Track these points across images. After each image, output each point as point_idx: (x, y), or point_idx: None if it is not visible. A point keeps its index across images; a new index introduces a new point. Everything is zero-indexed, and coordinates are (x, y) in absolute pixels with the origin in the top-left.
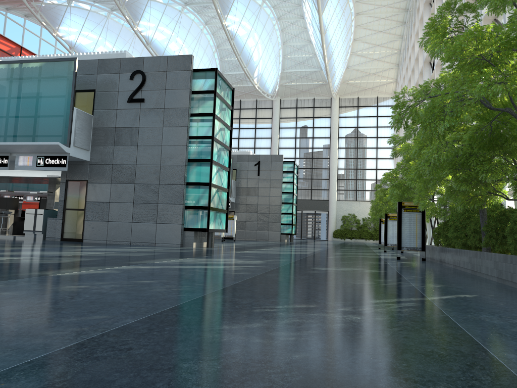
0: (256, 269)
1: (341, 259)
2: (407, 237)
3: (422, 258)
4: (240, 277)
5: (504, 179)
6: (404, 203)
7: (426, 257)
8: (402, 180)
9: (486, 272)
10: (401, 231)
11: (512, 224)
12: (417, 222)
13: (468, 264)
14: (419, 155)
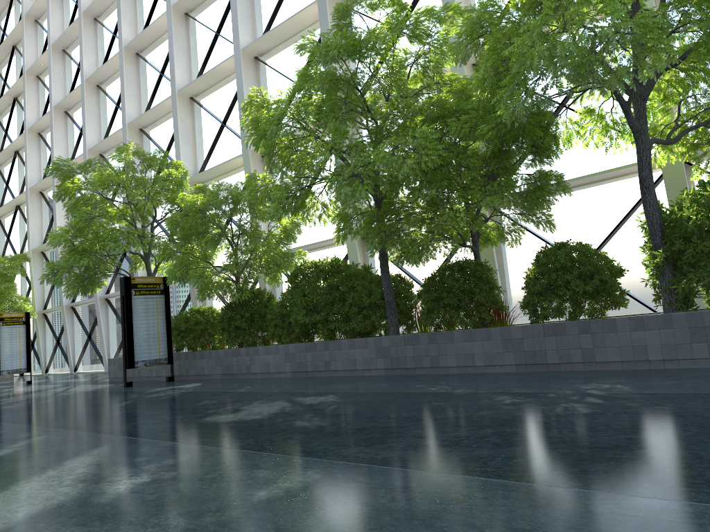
0: (186, 458)
1: (61, 404)
2: (144, 341)
3: (169, 377)
4: (432, 485)
5: (511, 206)
6: (136, 279)
7: (148, 377)
8: (95, 240)
9: (467, 363)
10: (132, 331)
11: (552, 274)
12: (159, 313)
13: (375, 361)
14: (322, 167)
